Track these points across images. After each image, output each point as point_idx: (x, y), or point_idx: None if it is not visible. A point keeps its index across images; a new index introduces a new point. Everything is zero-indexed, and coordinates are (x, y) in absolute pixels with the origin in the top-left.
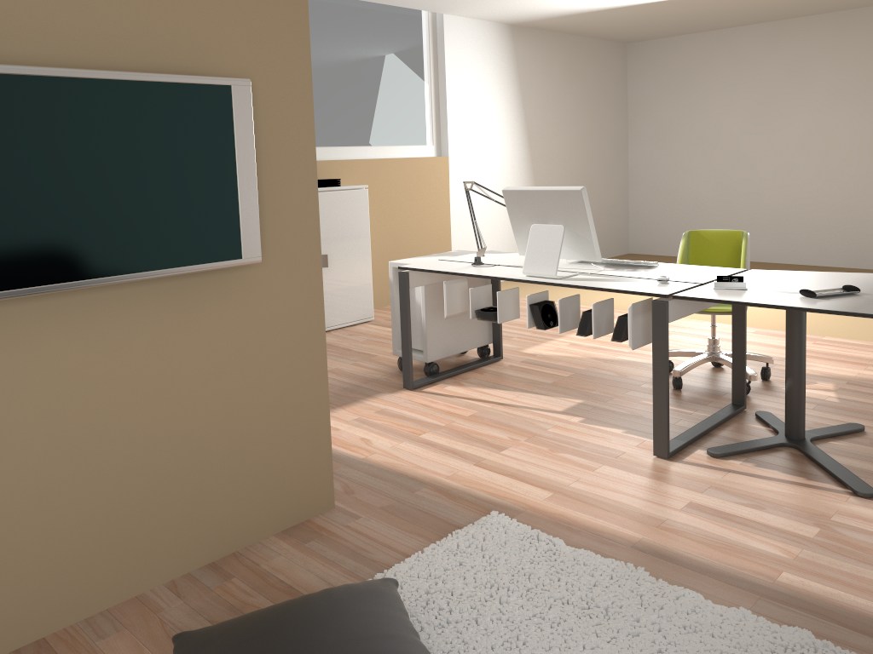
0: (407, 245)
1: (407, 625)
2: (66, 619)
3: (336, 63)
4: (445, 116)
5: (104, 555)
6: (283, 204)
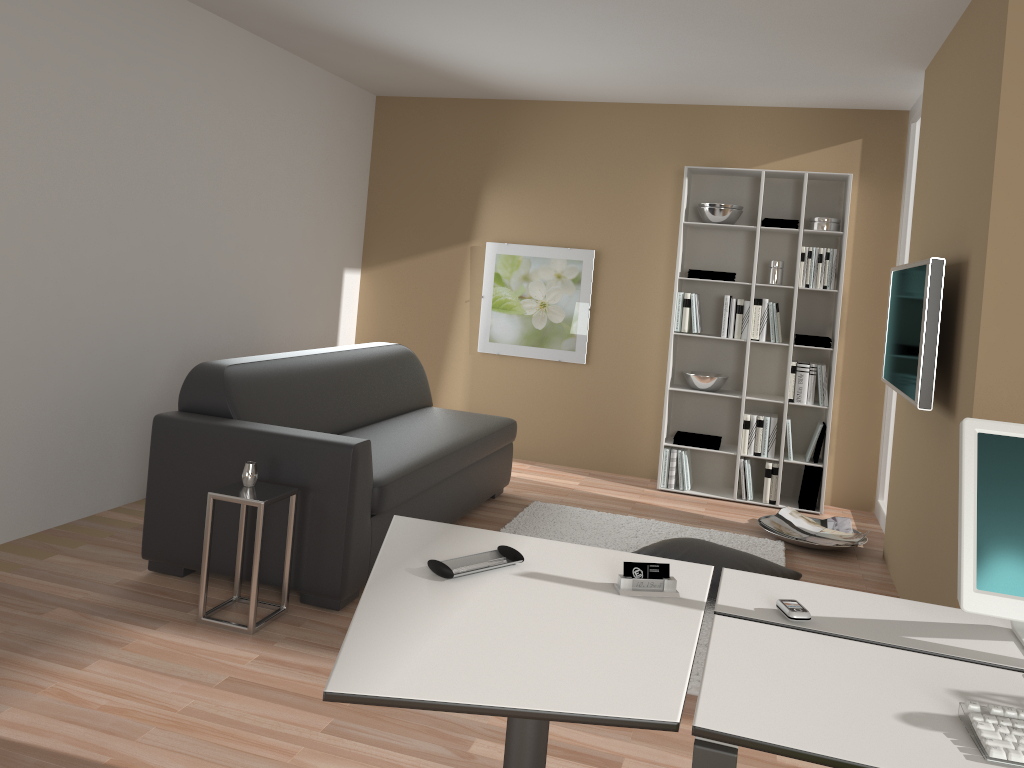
0: None
1: None
2: None
3: None
4: None
5: (913, 584)
6: (966, 371)
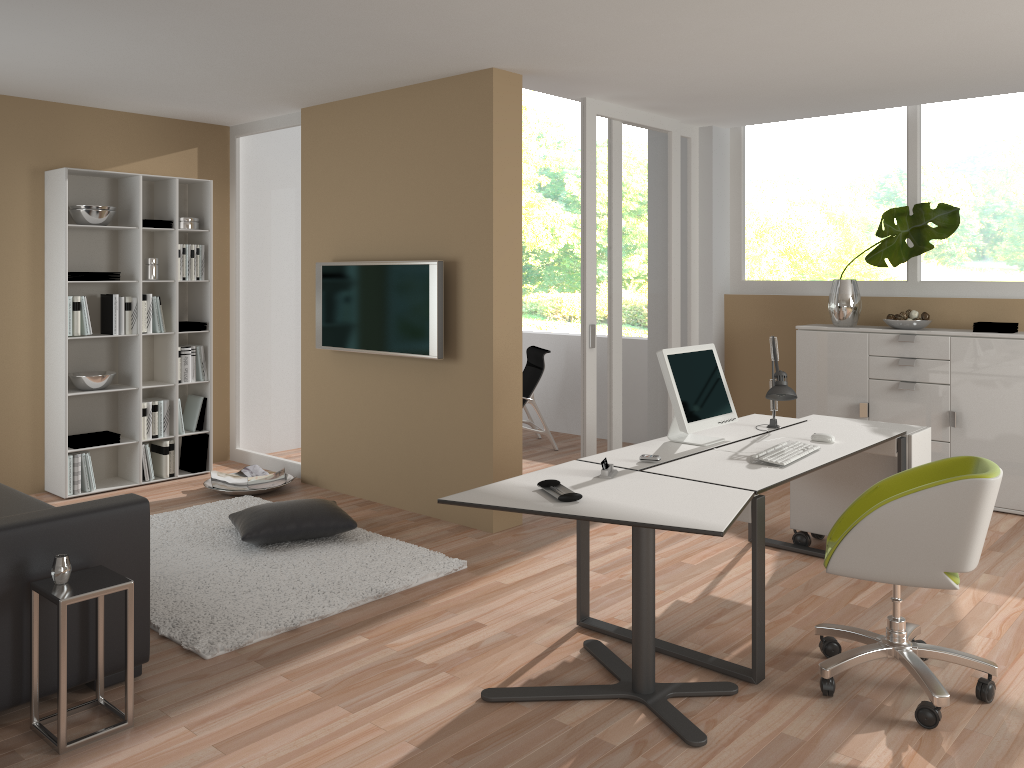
0: None
1: (302, 519)
2: (383, 500)
3: None
4: None
5: (395, 481)
6: (474, 330)
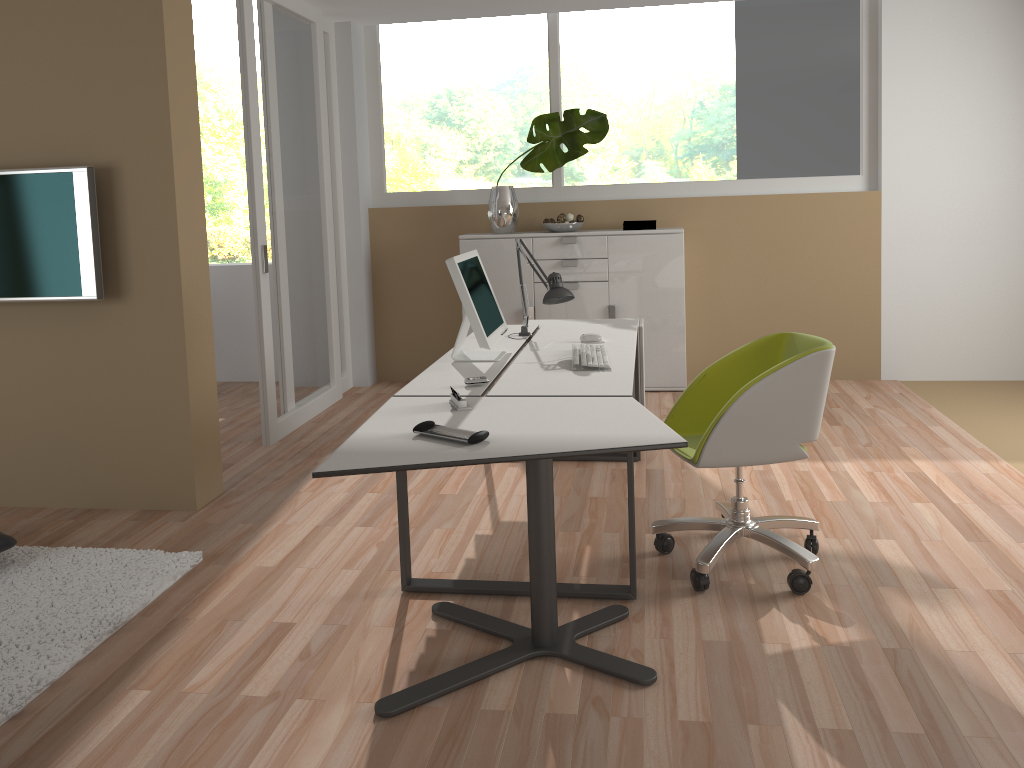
0: (794, 307)
1: None
2: (6, 502)
3: (697, 82)
4: (880, 134)
5: (26, 472)
6: (148, 258)
